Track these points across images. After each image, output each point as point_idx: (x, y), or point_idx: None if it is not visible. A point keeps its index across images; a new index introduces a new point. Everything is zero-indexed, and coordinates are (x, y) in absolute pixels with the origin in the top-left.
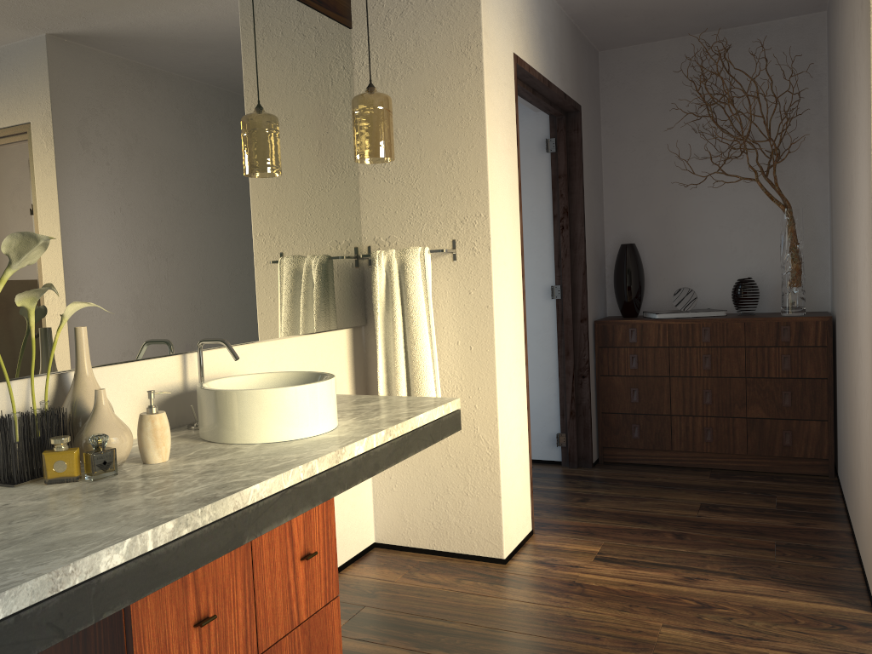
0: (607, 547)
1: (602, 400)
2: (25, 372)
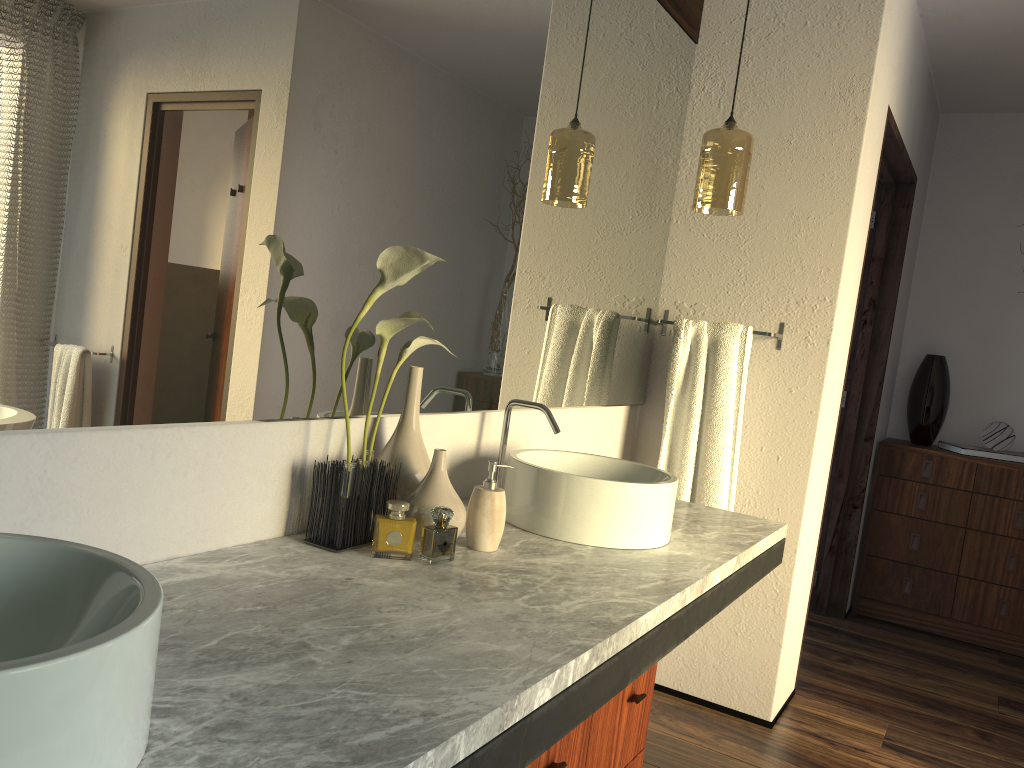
0: (894, 732)
1: (870, 540)
2: (349, 411)
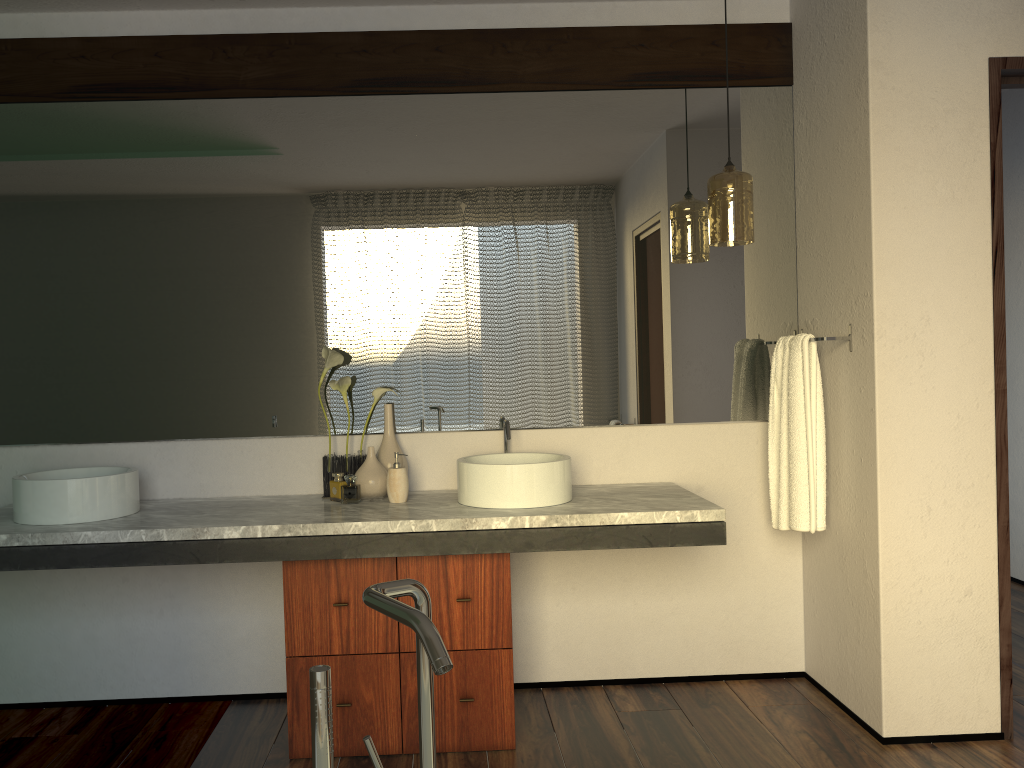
0: None
1: None
2: (359, 430)
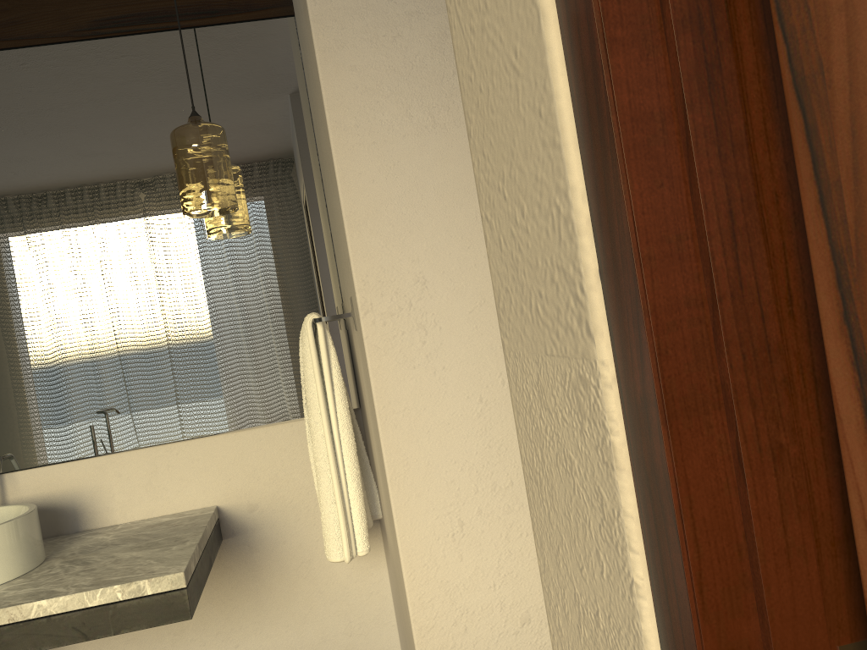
0: None
1: None
2: None
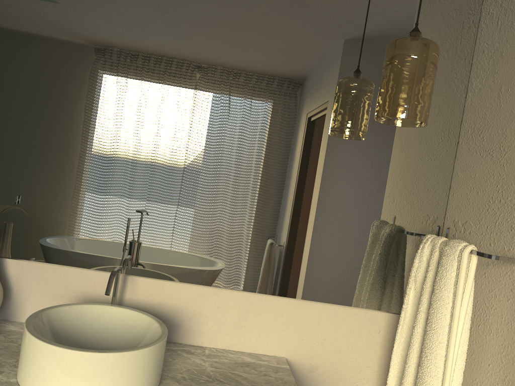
0: None
1: None
2: None
